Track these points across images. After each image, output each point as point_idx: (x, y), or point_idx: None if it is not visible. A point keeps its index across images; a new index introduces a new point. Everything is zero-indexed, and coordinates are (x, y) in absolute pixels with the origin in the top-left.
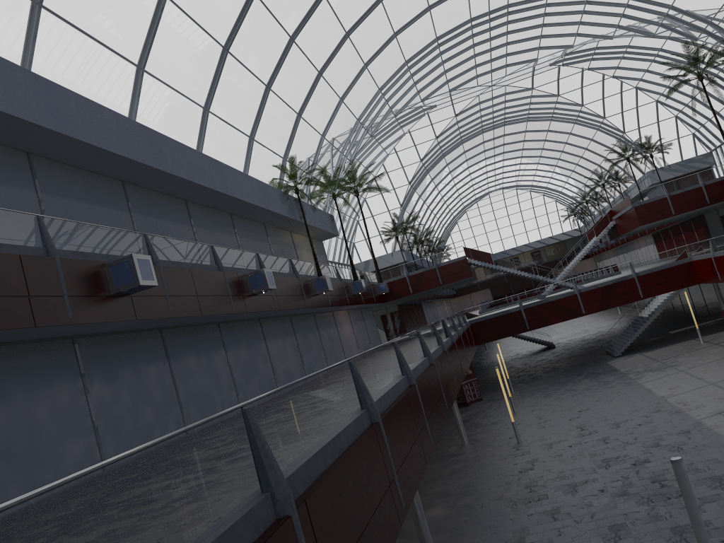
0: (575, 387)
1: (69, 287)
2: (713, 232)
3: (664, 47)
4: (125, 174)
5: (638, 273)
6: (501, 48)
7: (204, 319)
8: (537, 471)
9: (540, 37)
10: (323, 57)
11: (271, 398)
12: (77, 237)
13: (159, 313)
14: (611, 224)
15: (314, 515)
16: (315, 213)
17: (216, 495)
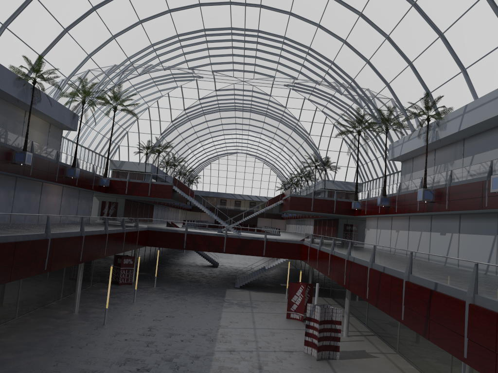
0: (189, 298)
1: None
2: (339, 232)
3: (353, 106)
4: None
5: (268, 238)
6: (252, 58)
7: None
8: (82, 351)
9: (278, 63)
10: None
11: None
12: None
13: None
14: (280, 202)
15: None
16: (55, 107)
17: None
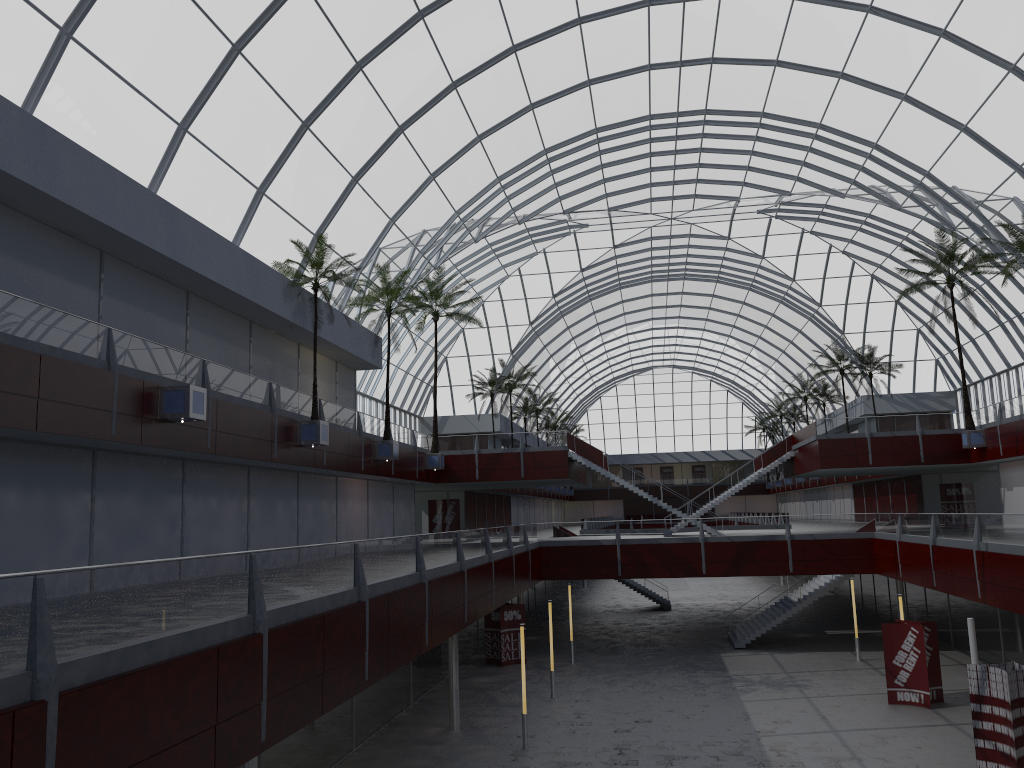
0: (656, 679)
1: None
2: (927, 504)
3: (917, 229)
4: None
5: (794, 535)
6: (690, 169)
7: (52, 437)
8: None
9: (747, 168)
10: (409, 107)
11: None
12: None
13: None
14: (787, 455)
15: None
16: (347, 328)
17: None
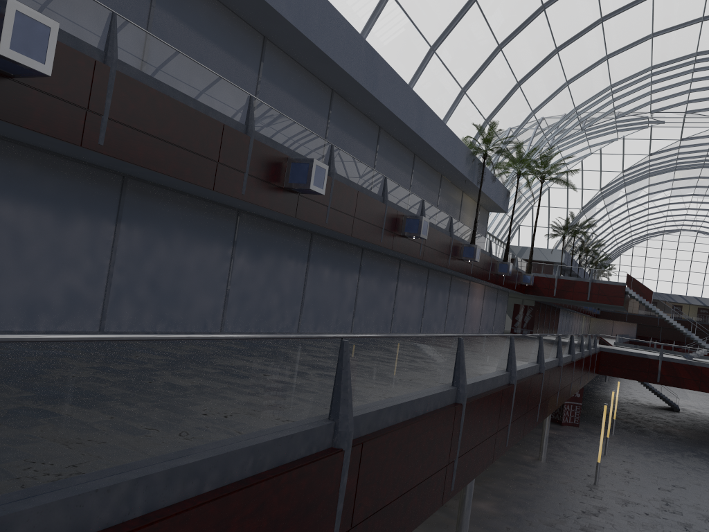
0: (680, 460)
1: (252, 167)
2: None
3: None
4: (337, 85)
5: None
6: None
7: (352, 240)
8: (600, 520)
9: None
10: (567, 35)
11: (372, 341)
12: (275, 126)
13: (316, 219)
14: None
15: (365, 459)
16: (493, 184)
17: (288, 403)
